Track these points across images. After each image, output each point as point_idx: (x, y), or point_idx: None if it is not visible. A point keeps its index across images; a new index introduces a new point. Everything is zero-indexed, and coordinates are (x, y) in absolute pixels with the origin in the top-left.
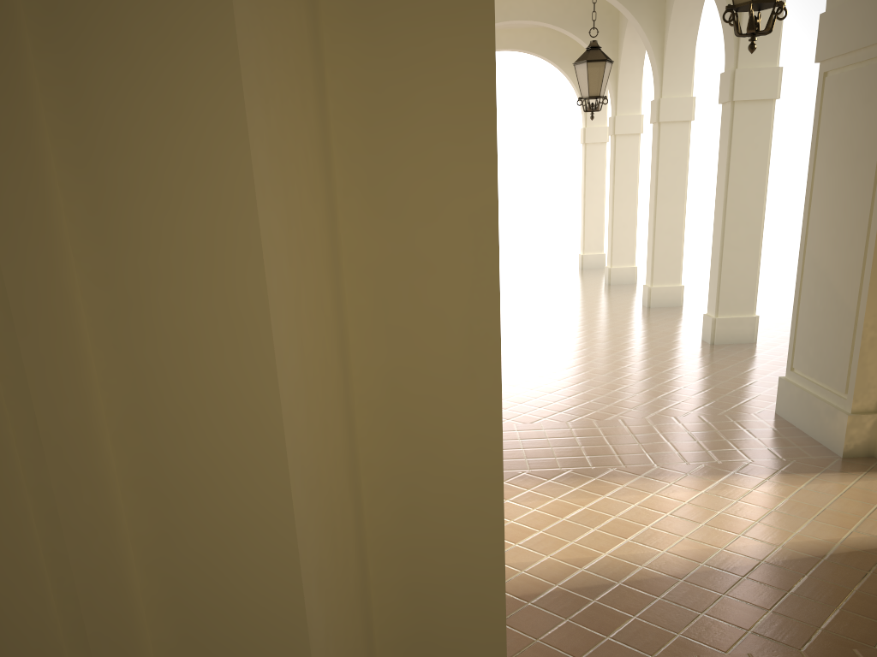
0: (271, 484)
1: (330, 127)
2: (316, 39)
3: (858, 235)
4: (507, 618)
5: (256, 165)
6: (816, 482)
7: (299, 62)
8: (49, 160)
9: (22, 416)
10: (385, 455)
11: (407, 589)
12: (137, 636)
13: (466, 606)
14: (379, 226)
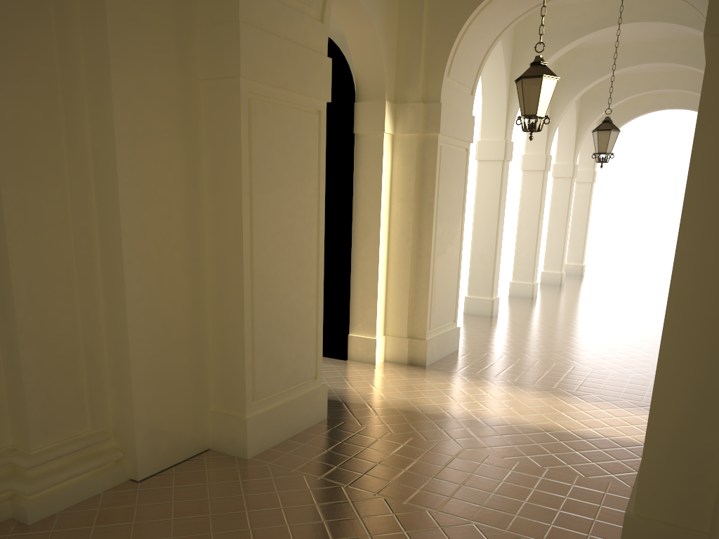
0: (119, 246)
1: (202, 172)
2: (192, 149)
3: None
4: (353, 409)
5: (120, 180)
6: (616, 410)
7: (167, 157)
8: (91, 177)
9: (73, 220)
10: (214, 275)
11: (218, 324)
12: (96, 276)
13: (234, 334)
14: (214, 201)
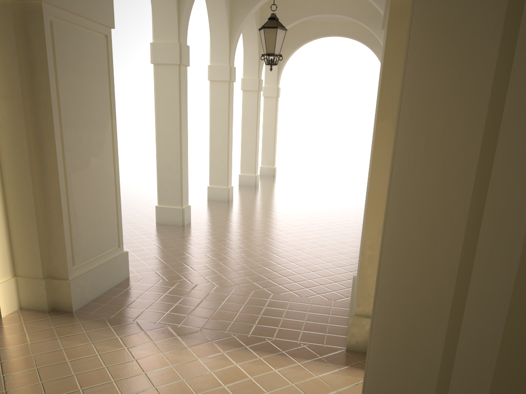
0: None
1: None
2: None
3: (370, 169)
4: None
5: None
6: (294, 368)
7: None
8: None
9: None
10: None
11: None
12: None
13: None
14: None
